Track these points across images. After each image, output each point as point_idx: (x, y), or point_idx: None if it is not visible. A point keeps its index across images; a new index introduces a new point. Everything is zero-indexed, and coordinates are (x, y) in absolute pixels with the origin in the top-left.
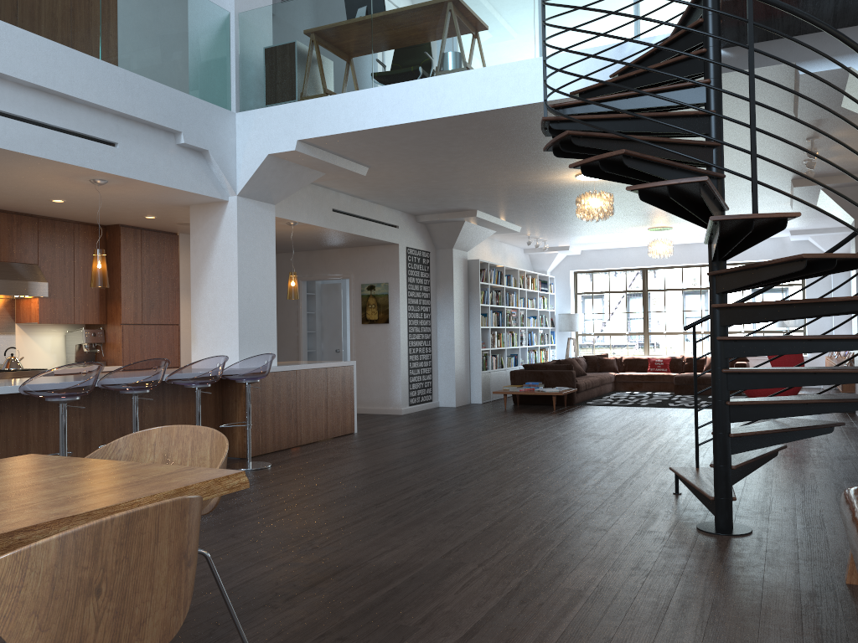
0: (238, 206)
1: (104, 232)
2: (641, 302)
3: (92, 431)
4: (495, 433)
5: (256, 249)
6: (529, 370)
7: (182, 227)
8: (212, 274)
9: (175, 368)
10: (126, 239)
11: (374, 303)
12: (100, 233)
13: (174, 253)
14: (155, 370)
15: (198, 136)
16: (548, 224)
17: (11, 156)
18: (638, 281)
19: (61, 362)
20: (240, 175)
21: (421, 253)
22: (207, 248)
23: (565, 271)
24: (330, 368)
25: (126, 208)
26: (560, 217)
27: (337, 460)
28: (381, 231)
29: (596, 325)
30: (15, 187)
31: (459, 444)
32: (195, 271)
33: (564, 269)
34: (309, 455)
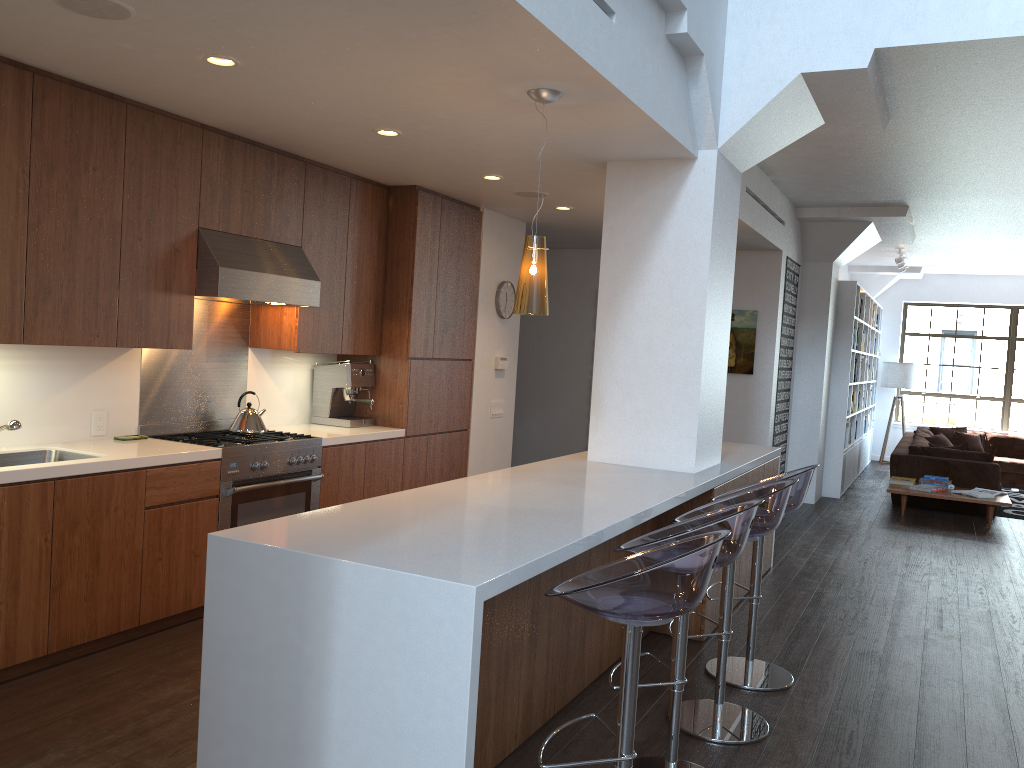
0: (716, 169)
1: (386, 197)
2: (1004, 355)
3: (538, 622)
4: (1019, 590)
5: (722, 252)
6: (924, 456)
7: (508, 198)
8: (647, 293)
9: (559, 459)
10: (424, 212)
11: (731, 341)
12: (381, 198)
13: (476, 241)
14: (547, 466)
15: (698, 22)
16: (963, 236)
17: (470, 9)
18: (1001, 324)
19: (304, 414)
20: (730, 110)
21: (795, 266)
22: (640, 243)
23: (895, 301)
24: (766, 464)
25: (483, 157)
26: (1007, 227)
27: (889, 666)
28: (773, 229)
29: (929, 381)
30: (352, 96)
31: (1020, 623)
32: (610, 285)
33: (893, 298)
34: (806, 641)
